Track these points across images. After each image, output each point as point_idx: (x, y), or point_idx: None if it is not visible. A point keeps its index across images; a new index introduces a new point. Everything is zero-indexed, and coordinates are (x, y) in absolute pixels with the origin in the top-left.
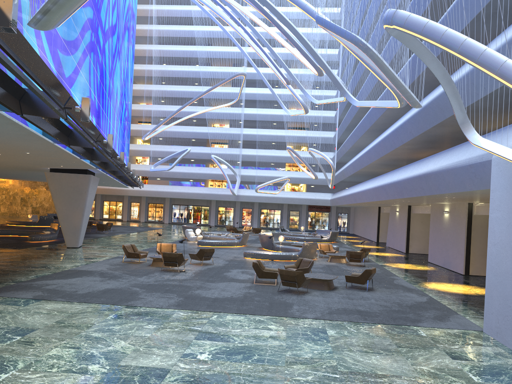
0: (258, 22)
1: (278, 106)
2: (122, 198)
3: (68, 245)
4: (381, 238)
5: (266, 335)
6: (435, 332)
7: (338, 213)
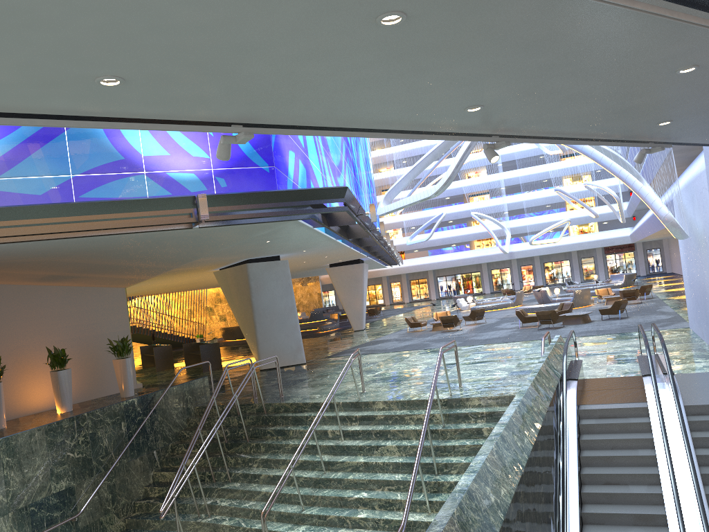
0: None
1: None
2: (380, 280)
3: (355, 328)
4: None
5: (518, 348)
6: (647, 332)
7: (646, 250)
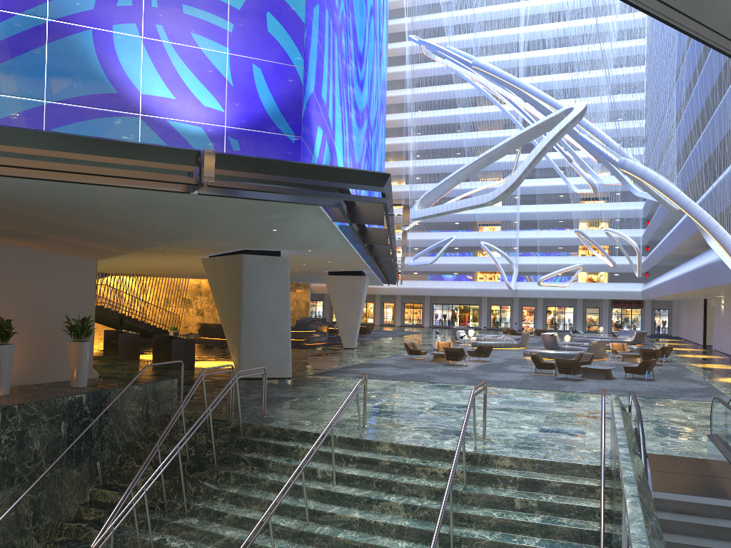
0: (531, 111)
1: (565, 172)
2: (373, 298)
3: (345, 346)
4: (710, 339)
5: (539, 397)
6: (686, 402)
7: (654, 309)
